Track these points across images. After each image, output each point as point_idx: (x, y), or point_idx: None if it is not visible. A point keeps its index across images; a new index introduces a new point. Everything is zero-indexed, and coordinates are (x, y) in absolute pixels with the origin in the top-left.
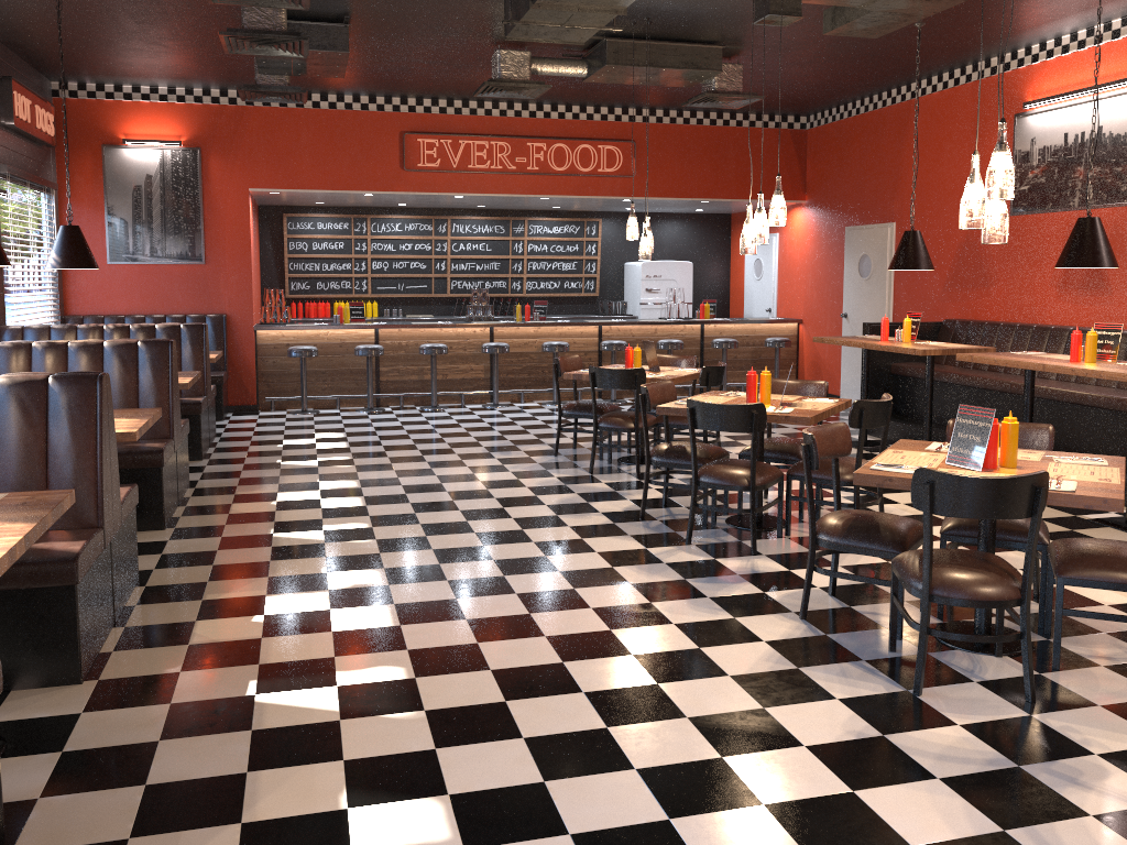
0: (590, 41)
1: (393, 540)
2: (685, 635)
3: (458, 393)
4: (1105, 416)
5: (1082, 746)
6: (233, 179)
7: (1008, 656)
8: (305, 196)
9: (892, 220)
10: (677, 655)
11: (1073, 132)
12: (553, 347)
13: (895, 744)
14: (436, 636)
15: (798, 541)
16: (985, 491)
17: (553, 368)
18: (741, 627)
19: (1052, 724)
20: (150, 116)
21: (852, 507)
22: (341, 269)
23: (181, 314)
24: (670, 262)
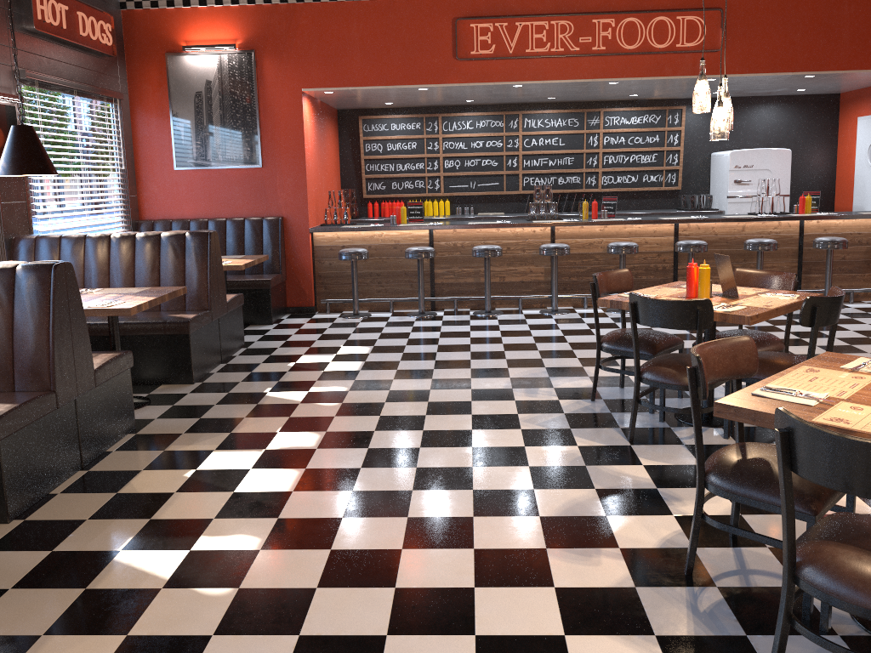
0: None
1: (260, 596)
2: None
3: (515, 297)
4: None
5: None
6: (286, 80)
7: None
8: (364, 95)
9: None
10: None
11: None
12: (618, 248)
13: None
14: None
15: None
16: None
17: None
18: None
19: None
20: (207, 21)
21: None
22: (414, 168)
23: (240, 217)
24: (764, 150)
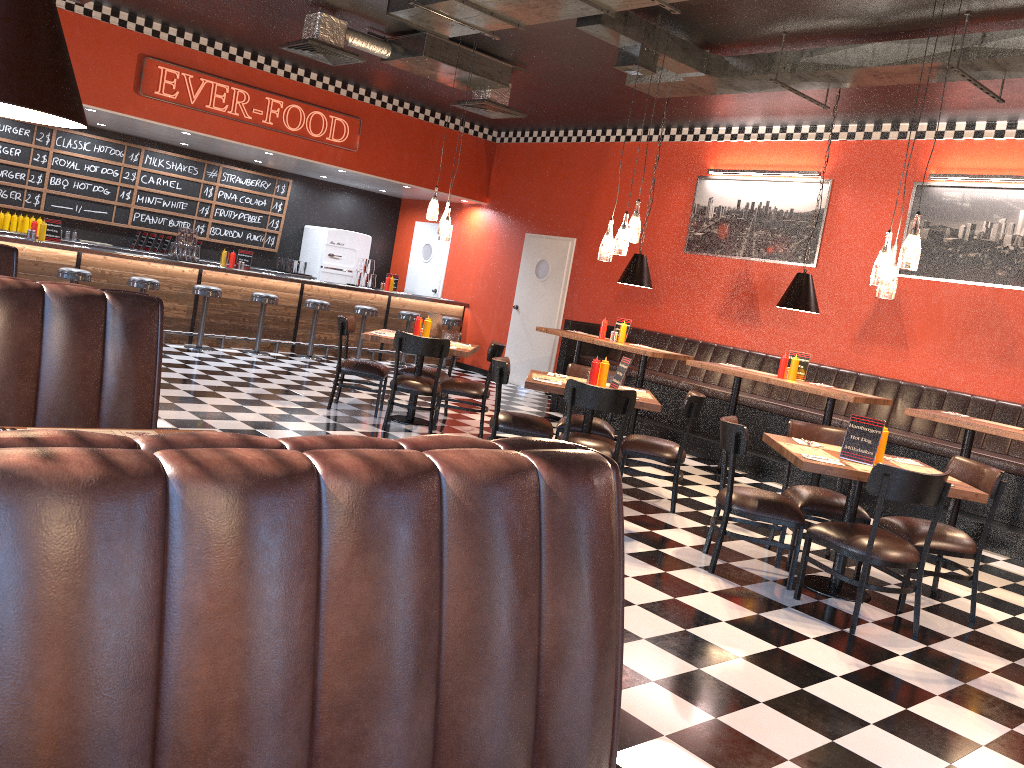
0: (405, 28)
1: None
2: (651, 587)
3: None
4: (771, 418)
5: (977, 667)
6: None
7: (864, 602)
8: None
9: (573, 236)
10: (667, 604)
11: (745, 200)
12: (265, 298)
13: (885, 671)
14: None
15: (626, 506)
16: (925, 484)
17: (259, 318)
18: (680, 580)
19: (946, 652)
20: None
21: (672, 480)
22: (13, 177)
23: None
24: (354, 233)
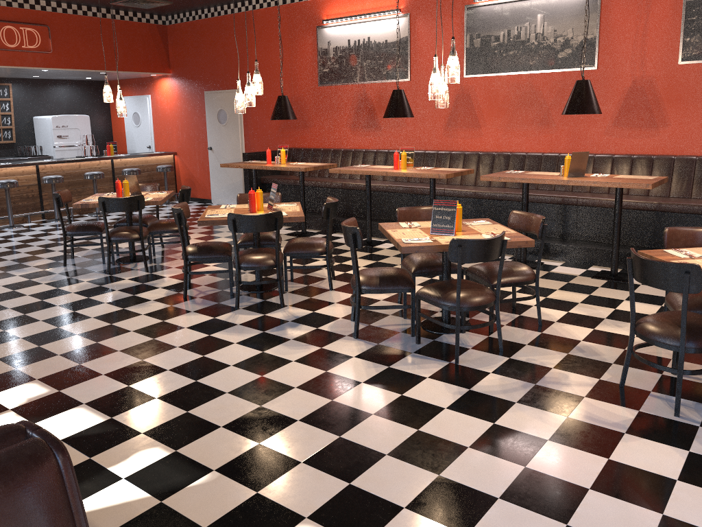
0: None
1: (15, 356)
2: (309, 366)
3: None
4: (398, 197)
5: (544, 366)
6: None
7: (467, 331)
8: None
9: None
10: (320, 379)
11: (353, 39)
12: (6, 184)
13: (480, 392)
14: (151, 416)
15: (297, 293)
16: (488, 246)
17: (6, 200)
18: (332, 352)
19: (522, 359)
20: None
21: (326, 267)
22: None
23: None
24: (73, 116)
